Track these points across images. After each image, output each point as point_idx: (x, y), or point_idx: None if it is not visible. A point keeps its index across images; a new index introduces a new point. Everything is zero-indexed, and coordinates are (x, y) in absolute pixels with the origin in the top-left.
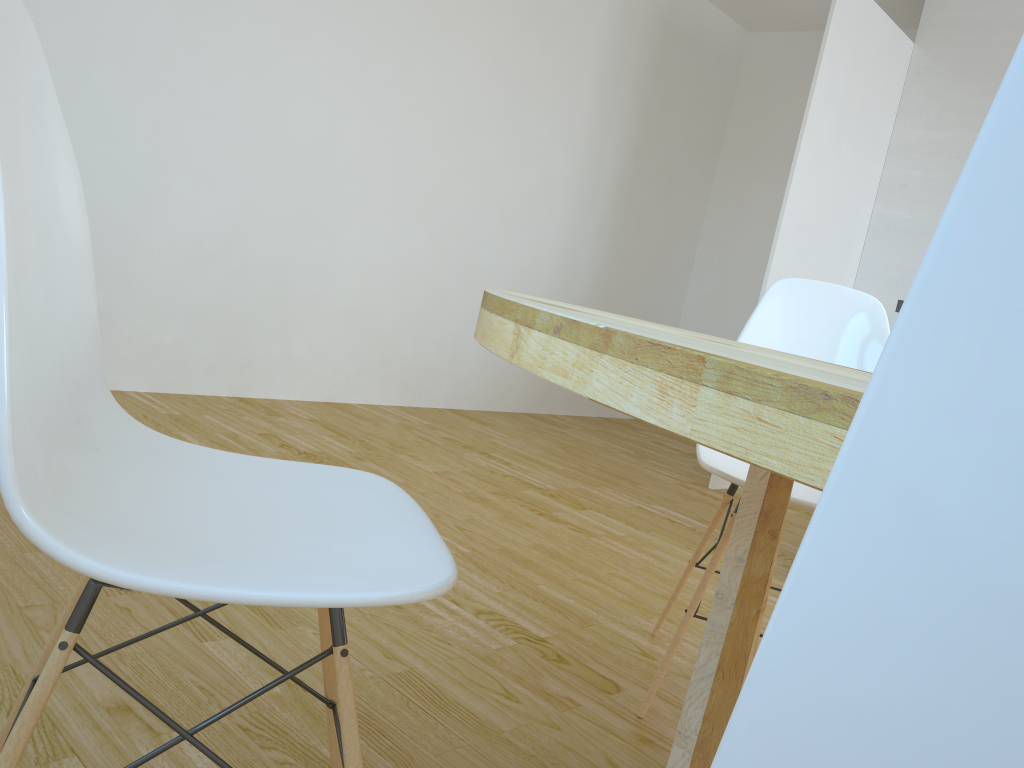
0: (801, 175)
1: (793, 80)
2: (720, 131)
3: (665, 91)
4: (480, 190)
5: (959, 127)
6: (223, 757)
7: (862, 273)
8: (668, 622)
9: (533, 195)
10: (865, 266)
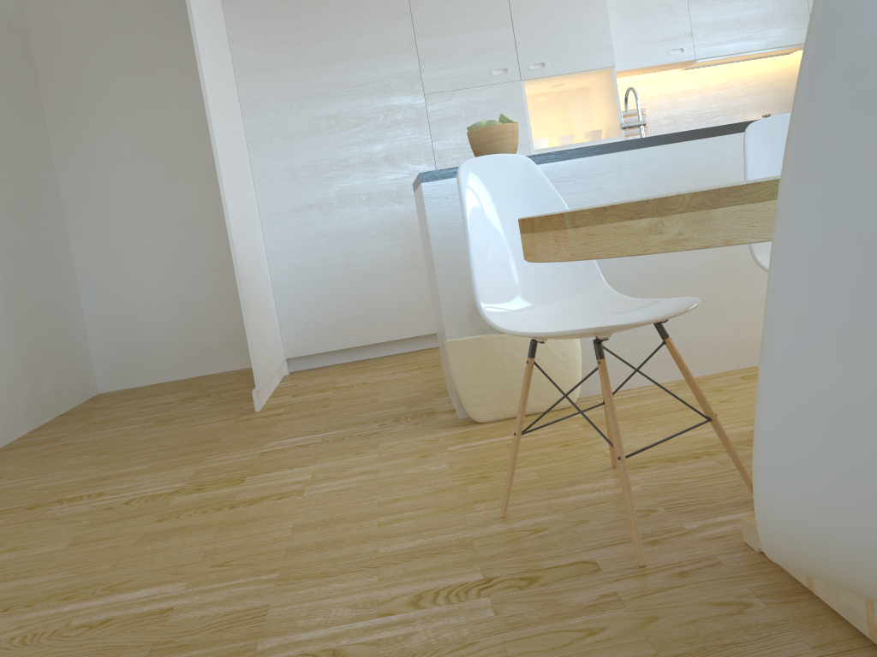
0: (212, 106)
1: (92, 31)
2: (37, 95)
3: None
4: None
5: (285, 42)
6: None
7: (259, 183)
8: (484, 502)
9: None
10: (259, 176)
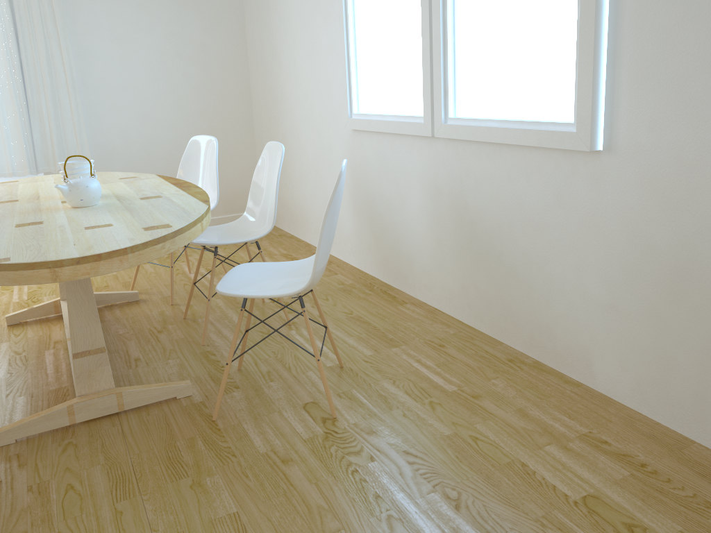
0: None
1: None
2: None
3: None
4: None
5: None
6: (247, 442)
7: None
8: None
9: None
10: None
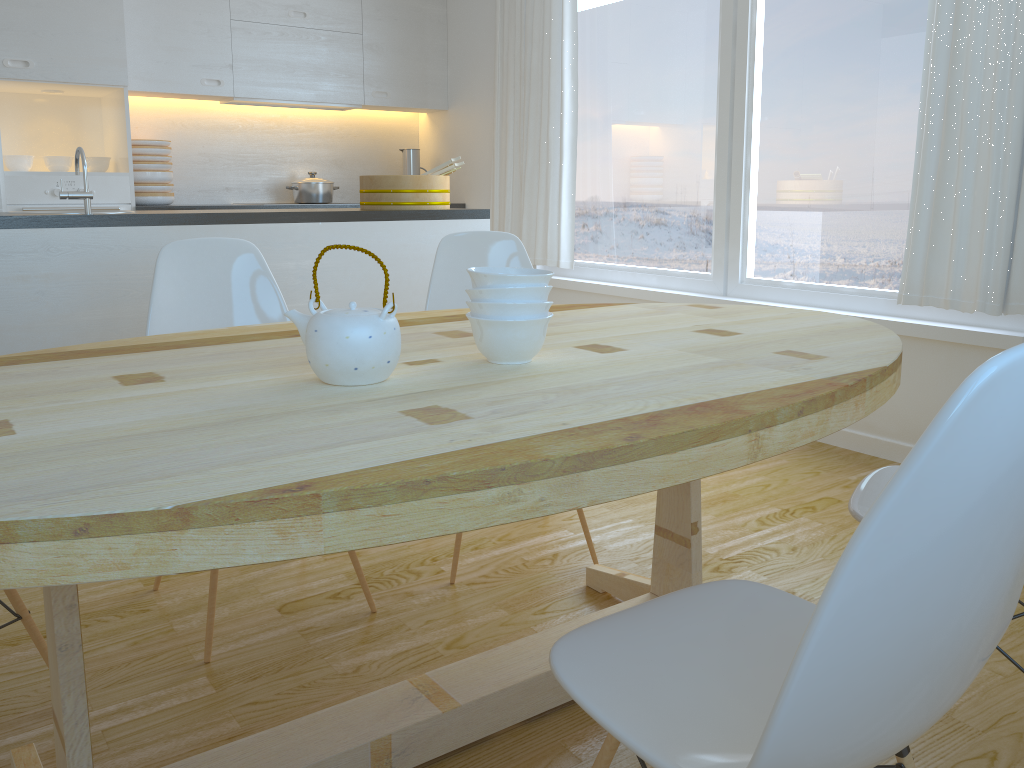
0: None
1: None
2: None
3: None
4: None
5: None
6: None
7: None
8: None
9: None
10: None
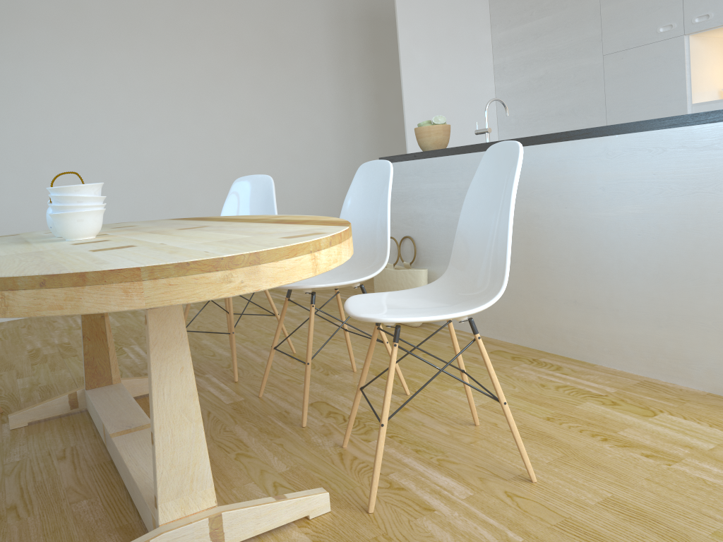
0: (411, 91)
1: None
2: None
3: (386, 56)
4: (272, 154)
5: (519, 23)
6: None
7: (500, 126)
8: (251, 342)
9: (310, 145)
10: (500, 122)
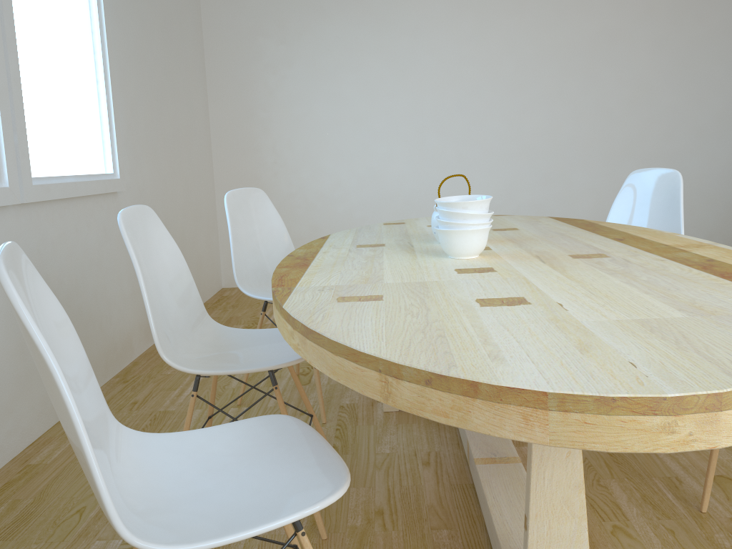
0: None
1: None
2: None
3: None
4: (671, 126)
5: None
6: None
7: None
8: None
9: (722, 116)
10: None
